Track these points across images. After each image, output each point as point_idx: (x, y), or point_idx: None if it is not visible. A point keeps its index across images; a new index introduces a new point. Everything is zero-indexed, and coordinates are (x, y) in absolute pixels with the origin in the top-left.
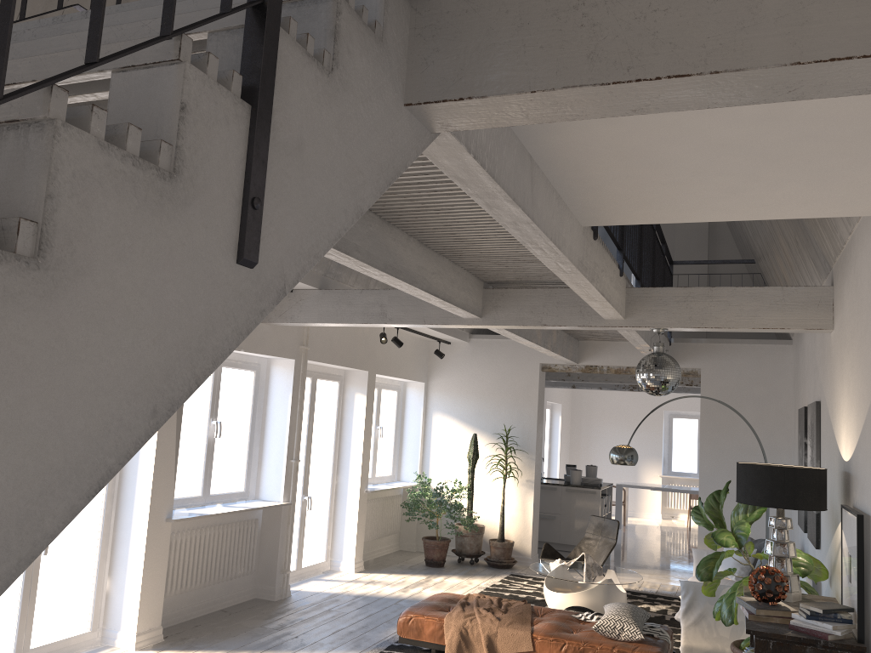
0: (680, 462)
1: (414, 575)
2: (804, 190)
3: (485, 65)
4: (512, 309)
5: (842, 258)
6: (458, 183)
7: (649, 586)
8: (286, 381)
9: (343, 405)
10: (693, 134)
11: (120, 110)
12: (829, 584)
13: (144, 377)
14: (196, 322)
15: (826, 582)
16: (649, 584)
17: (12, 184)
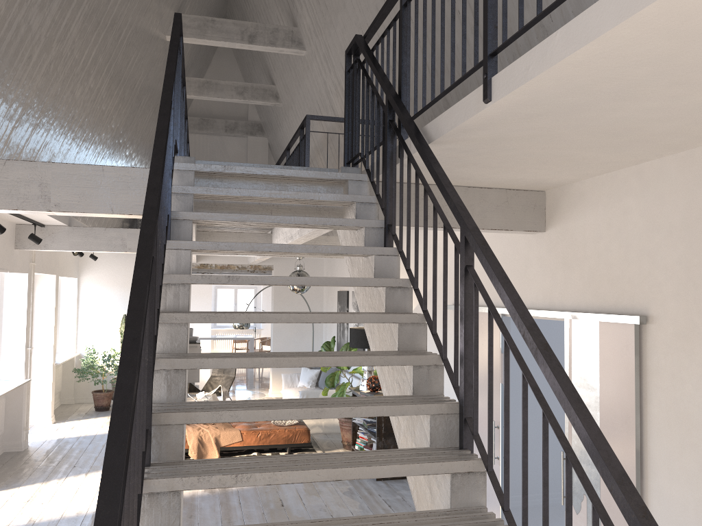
0: None
1: (97, 418)
2: None
3: None
4: None
5: None
6: None
7: None
8: (21, 289)
9: (34, 302)
10: None
11: (379, 267)
12: None
13: None
14: None
15: None
16: None
17: (401, 302)
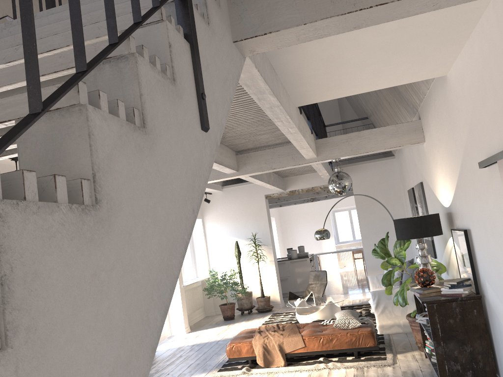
0: (343, 236)
1: (220, 326)
2: (412, 67)
3: (275, 13)
4: (254, 164)
5: (424, 103)
6: (245, 87)
7: (347, 302)
8: None
9: None
10: (361, 43)
11: None
12: (447, 274)
13: (186, 191)
14: (196, 162)
15: (444, 273)
16: (347, 301)
17: (115, 93)
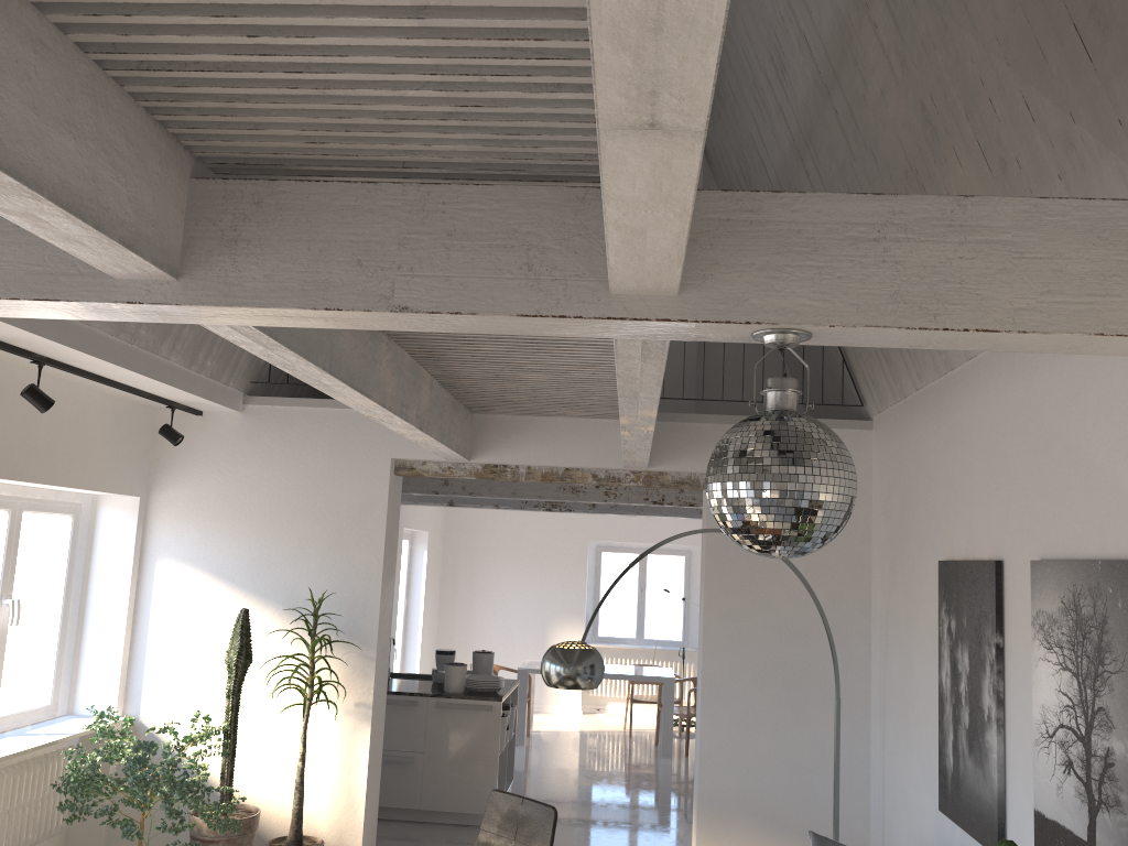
0: (612, 622)
1: None
2: None
3: None
4: (291, 254)
5: None
6: None
7: None
8: None
9: None
10: None
11: None
12: None
13: None
14: None
15: None
16: None
17: None
